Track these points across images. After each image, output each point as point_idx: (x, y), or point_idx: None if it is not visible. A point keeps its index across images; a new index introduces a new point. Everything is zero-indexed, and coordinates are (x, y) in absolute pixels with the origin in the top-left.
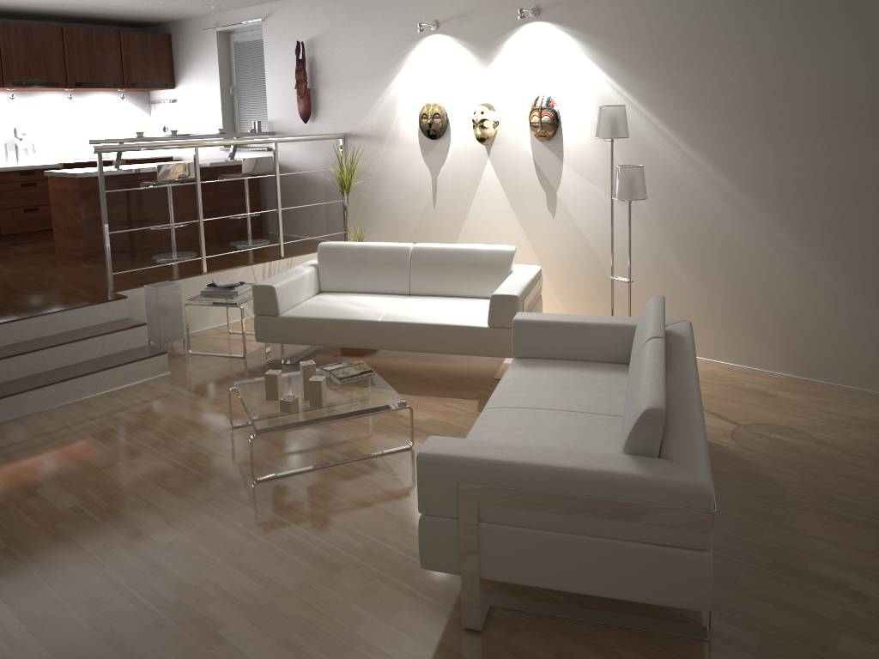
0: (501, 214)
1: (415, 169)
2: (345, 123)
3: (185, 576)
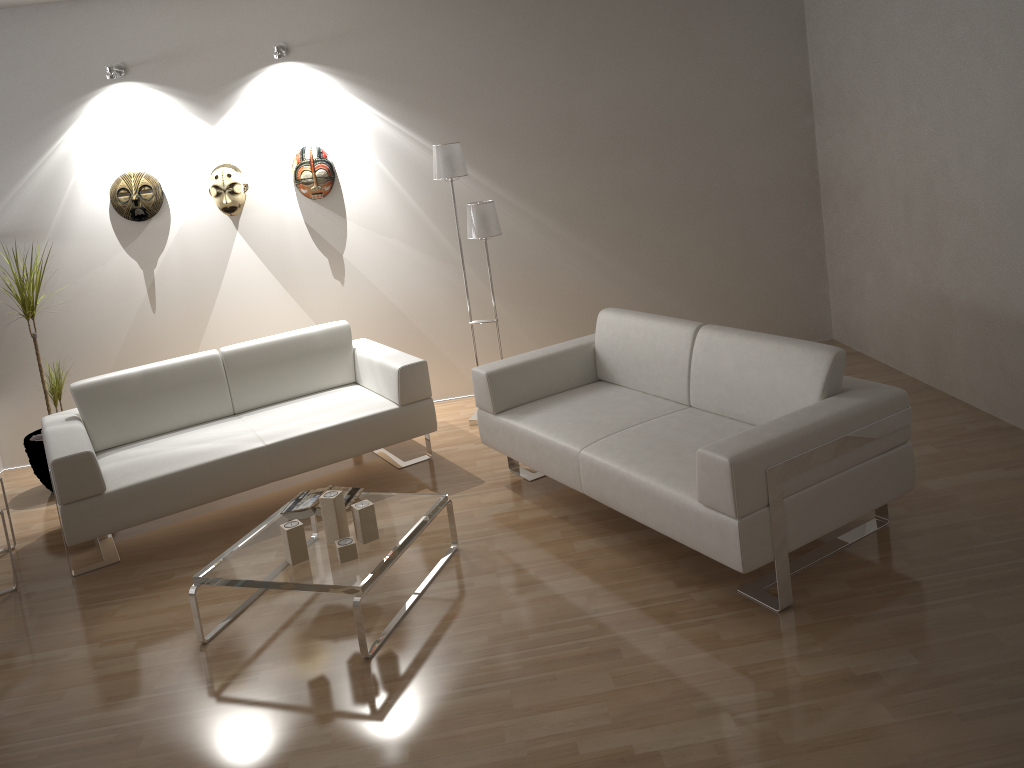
0: (267, 297)
1: (110, 266)
2: None
3: (502, 755)
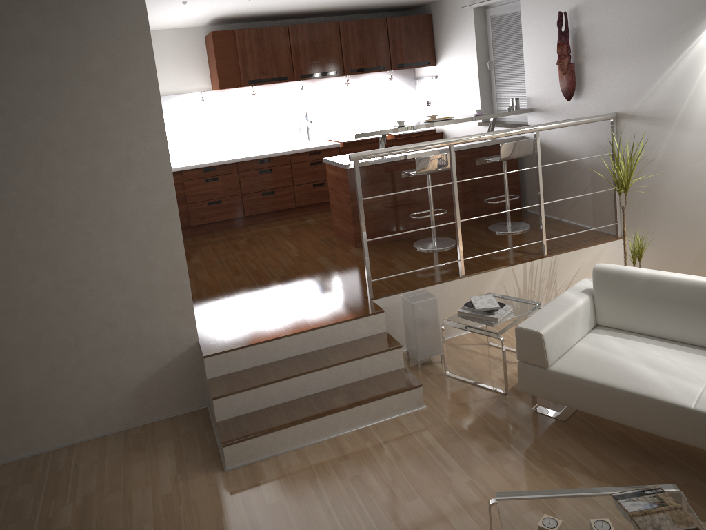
0: None
1: None
2: (617, 102)
3: None
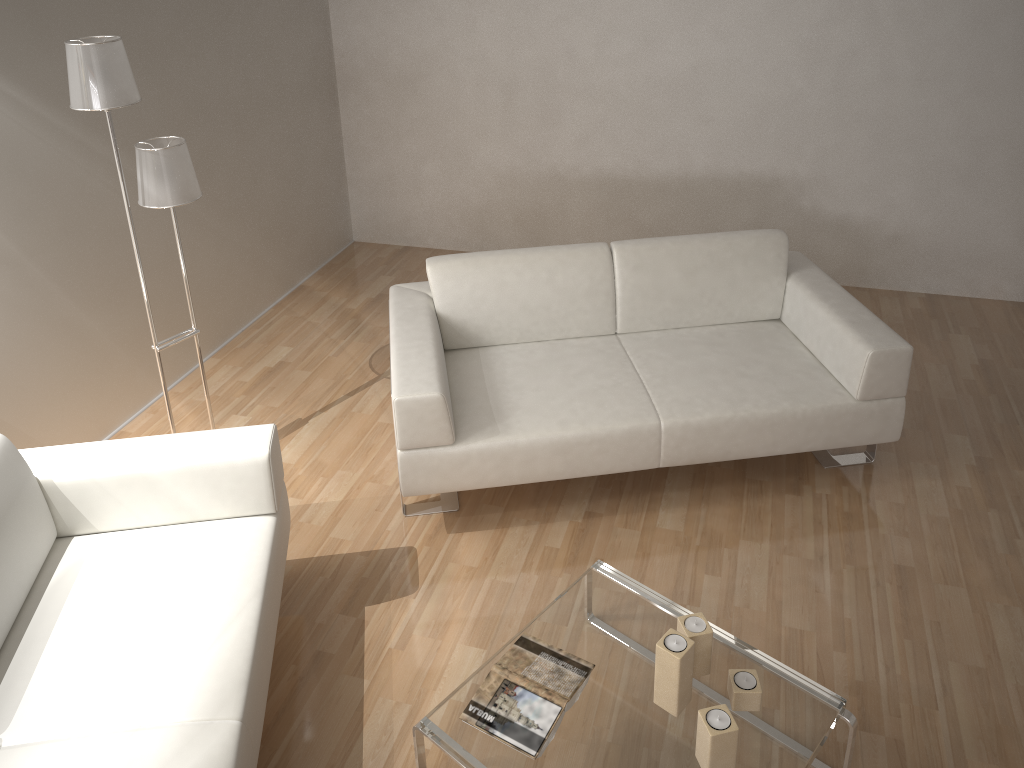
0: None
1: None
2: None
3: None
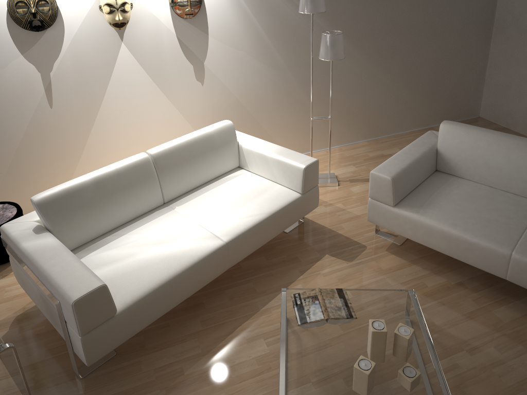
0: (145, 94)
1: (10, 70)
2: None
3: None
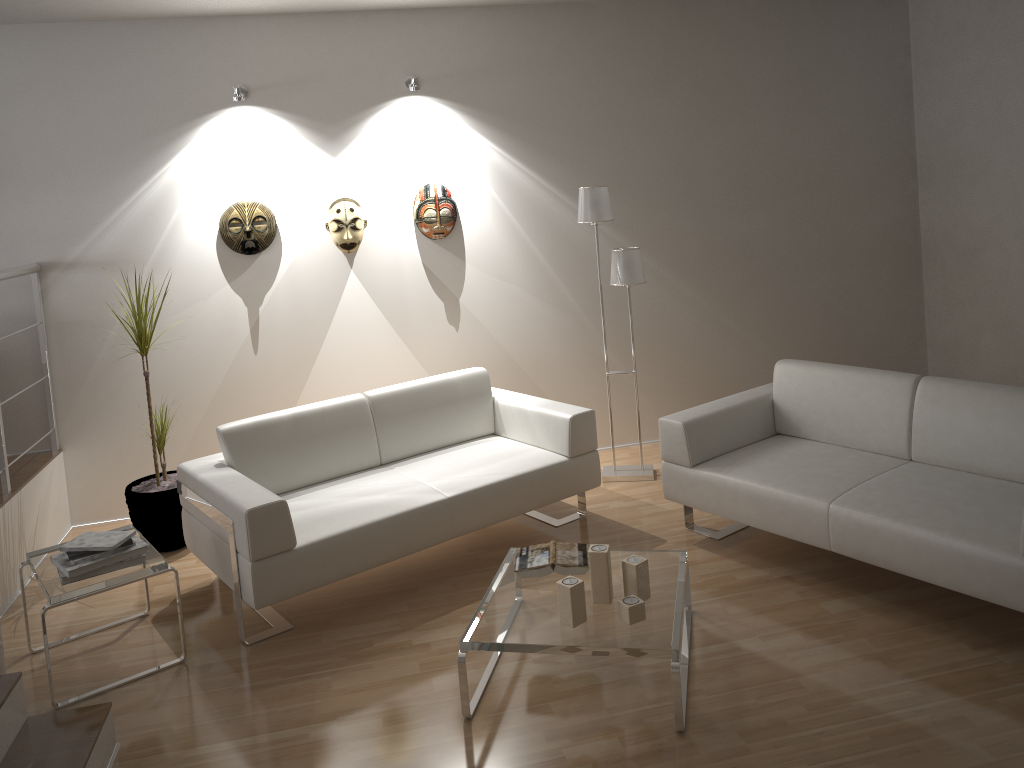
0: (378, 341)
1: (212, 302)
2: (41, 247)
3: None
